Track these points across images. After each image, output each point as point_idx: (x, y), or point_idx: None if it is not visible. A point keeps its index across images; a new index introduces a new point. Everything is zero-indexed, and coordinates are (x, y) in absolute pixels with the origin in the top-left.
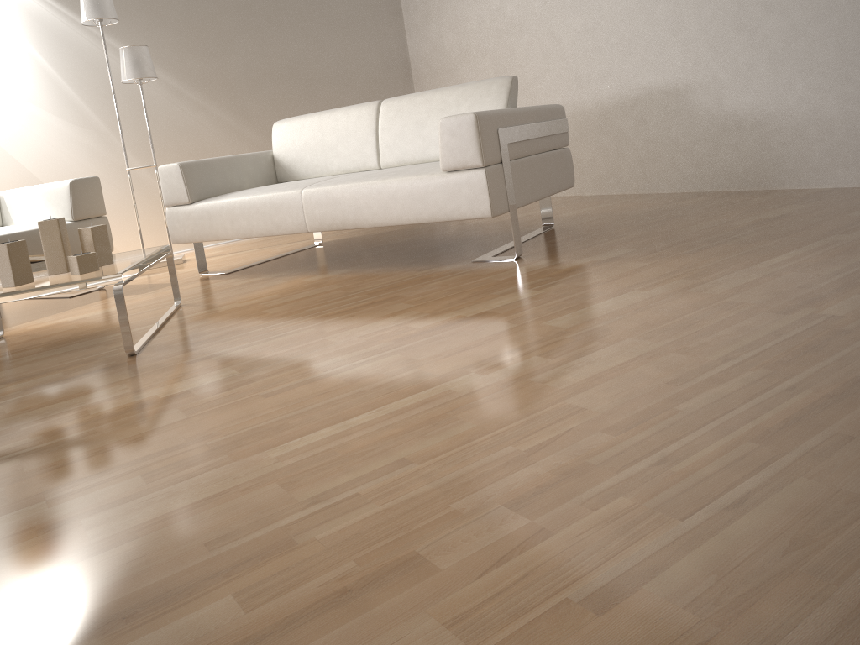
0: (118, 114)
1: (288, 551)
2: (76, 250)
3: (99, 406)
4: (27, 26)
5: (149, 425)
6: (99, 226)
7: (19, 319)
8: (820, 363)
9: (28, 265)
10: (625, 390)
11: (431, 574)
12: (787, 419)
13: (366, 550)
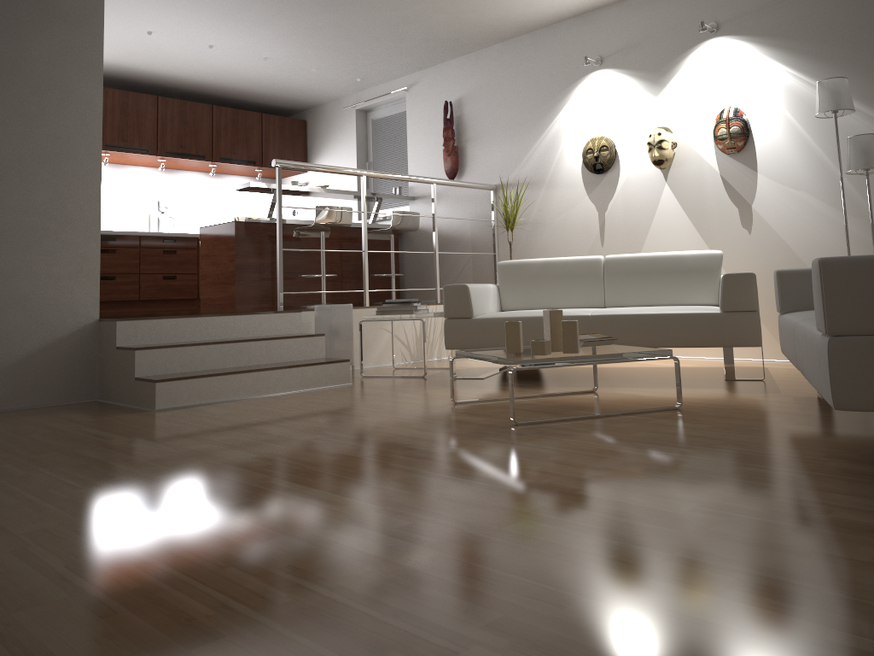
0: (844, 207)
1: (146, 499)
2: (718, 338)
3: (402, 438)
4: (808, 119)
5: (353, 452)
6: (569, 321)
7: (648, 384)
8: (279, 625)
9: (517, 340)
10: (289, 552)
11: (88, 522)
12: (163, 600)
13: (127, 511)
